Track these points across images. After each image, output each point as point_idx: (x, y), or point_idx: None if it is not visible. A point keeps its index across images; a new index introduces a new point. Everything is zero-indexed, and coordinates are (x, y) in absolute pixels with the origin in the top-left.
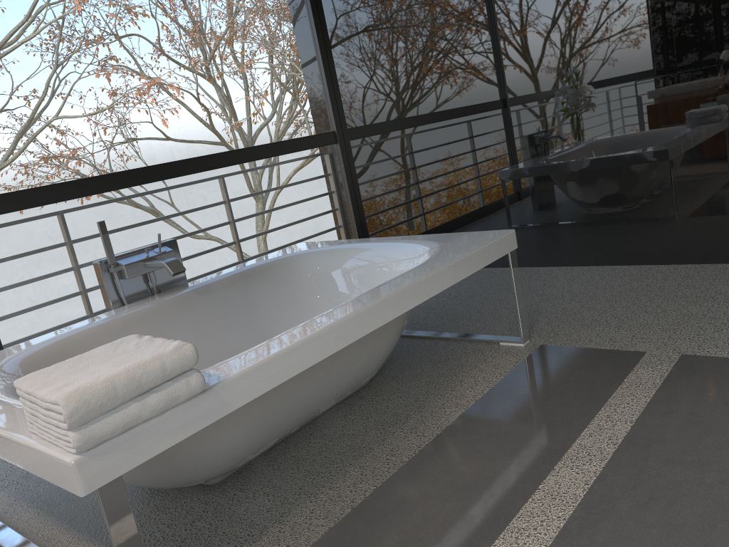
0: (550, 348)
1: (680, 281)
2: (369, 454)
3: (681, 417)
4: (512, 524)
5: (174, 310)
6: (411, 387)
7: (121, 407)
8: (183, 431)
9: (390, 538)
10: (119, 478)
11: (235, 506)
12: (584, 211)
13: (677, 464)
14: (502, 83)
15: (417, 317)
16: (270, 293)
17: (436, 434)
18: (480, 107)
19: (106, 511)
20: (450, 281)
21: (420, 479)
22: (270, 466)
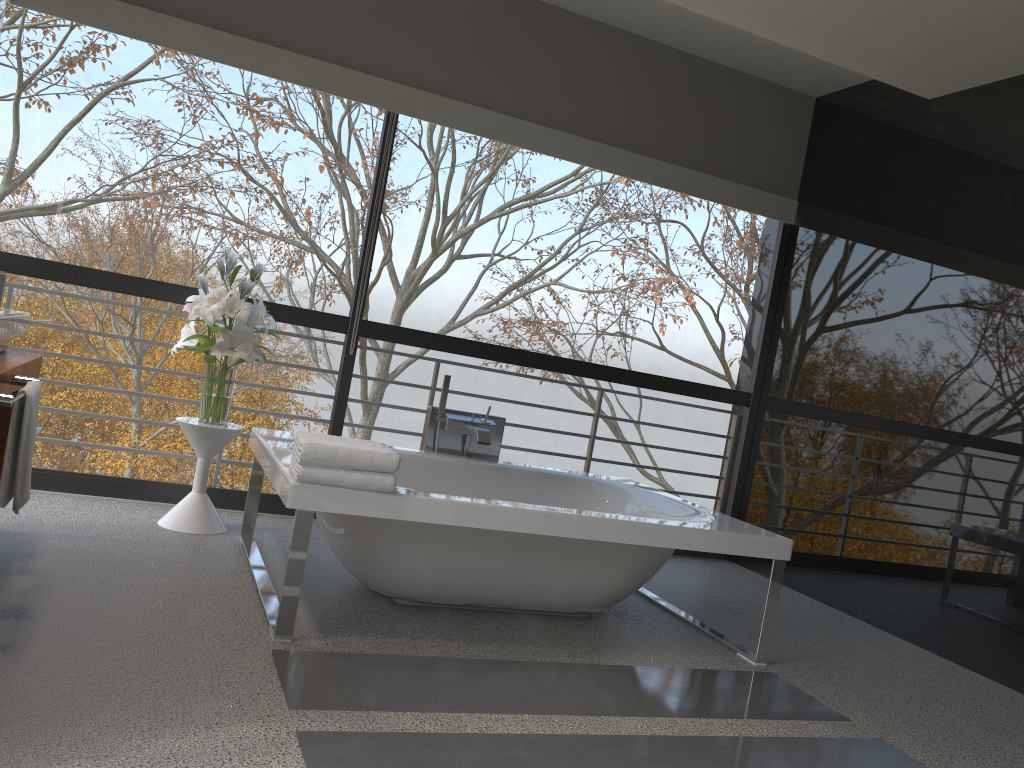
0: (774, 677)
1: (1015, 713)
2: (518, 645)
3: (786, 754)
4: (550, 716)
5: (464, 472)
6: (613, 636)
7: (335, 469)
8: (366, 510)
9: (465, 679)
10: (312, 512)
11: (397, 619)
12: (965, 591)
13: (722, 763)
14: (929, 407)
15: (704, 607)
16: (560, 504)
17: (583, 662)
18: (899, 425)
19: (295, 526)
20: (673, 543)
21: (530, 671)
22: (446, 616)
